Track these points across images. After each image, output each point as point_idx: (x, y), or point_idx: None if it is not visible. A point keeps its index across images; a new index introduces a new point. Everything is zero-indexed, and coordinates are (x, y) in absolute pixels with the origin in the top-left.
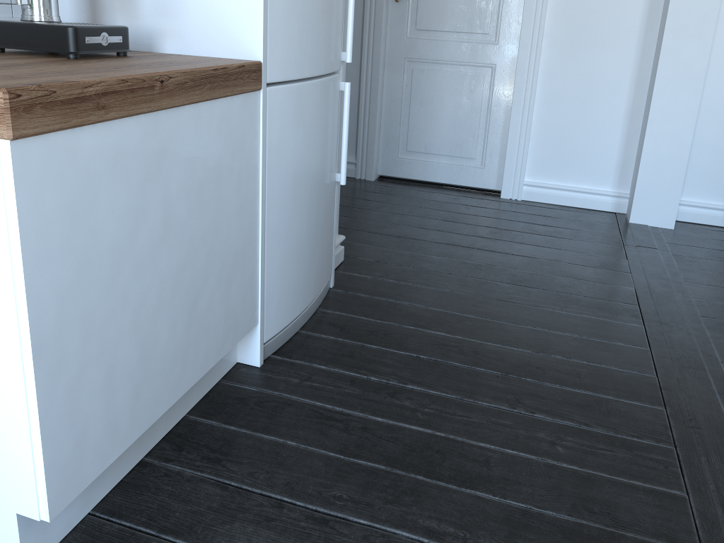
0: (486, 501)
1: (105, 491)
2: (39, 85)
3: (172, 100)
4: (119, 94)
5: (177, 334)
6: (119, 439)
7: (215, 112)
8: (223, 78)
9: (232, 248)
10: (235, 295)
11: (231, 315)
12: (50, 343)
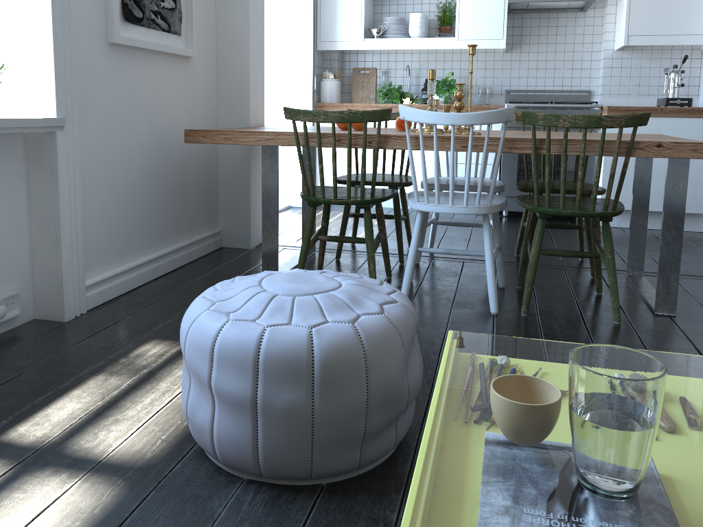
0: (702, 253)
1: (628, 226)
2: (616, 106)
3: (666, 115)
4: (642, 110)
5: (659, 188)
6: (627, 204)
7: (692, 122)
8: (697, 111)
9: (700, 173)
10: (700, 192)
11: (696, 199)
12: (608, 164)
